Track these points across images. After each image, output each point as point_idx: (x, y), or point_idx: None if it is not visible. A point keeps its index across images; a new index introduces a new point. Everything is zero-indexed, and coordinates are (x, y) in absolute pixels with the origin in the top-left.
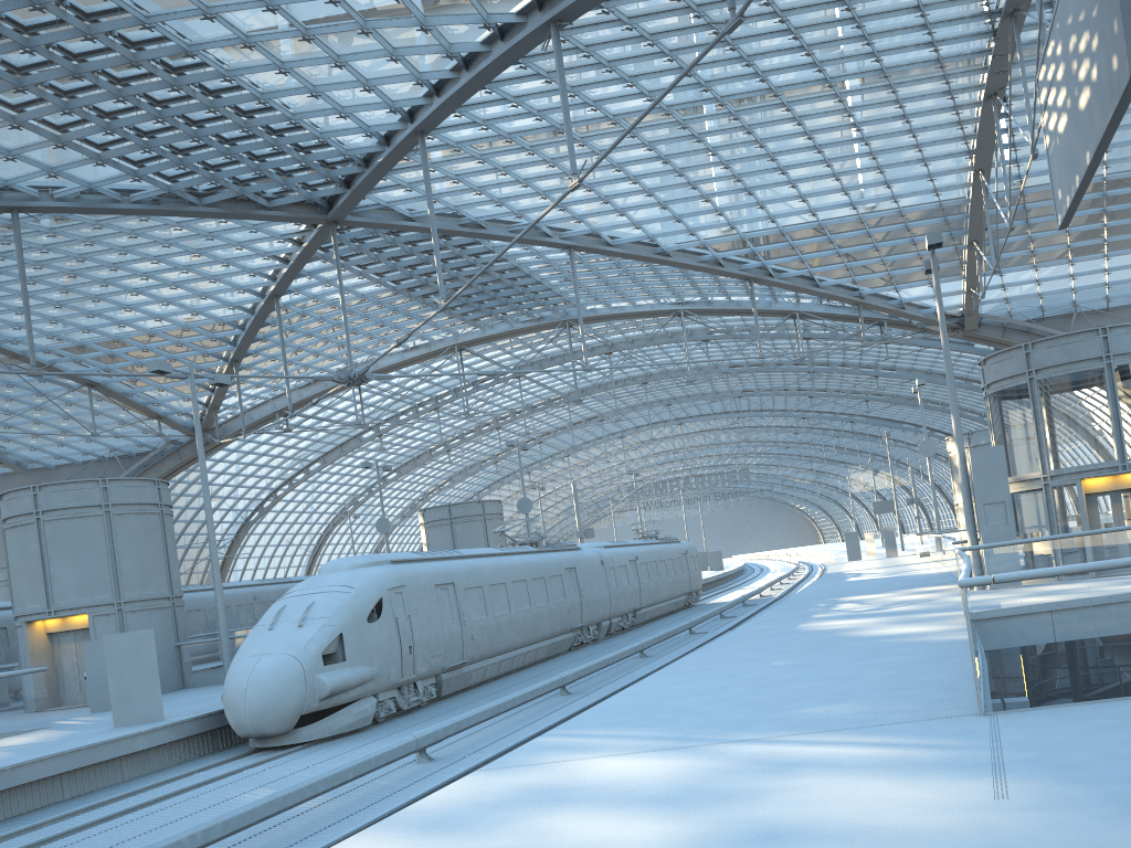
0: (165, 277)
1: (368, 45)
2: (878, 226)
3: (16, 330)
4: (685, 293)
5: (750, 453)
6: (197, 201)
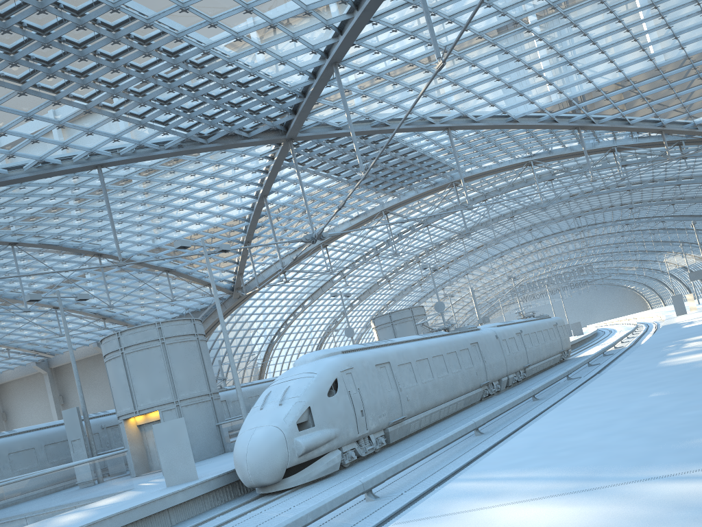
0: (196, 196)
1: (289, 7)
2: (671, 70)
3: (119, 244)
4: (532, 148)
5: (591, 254)
6: (204, 141)
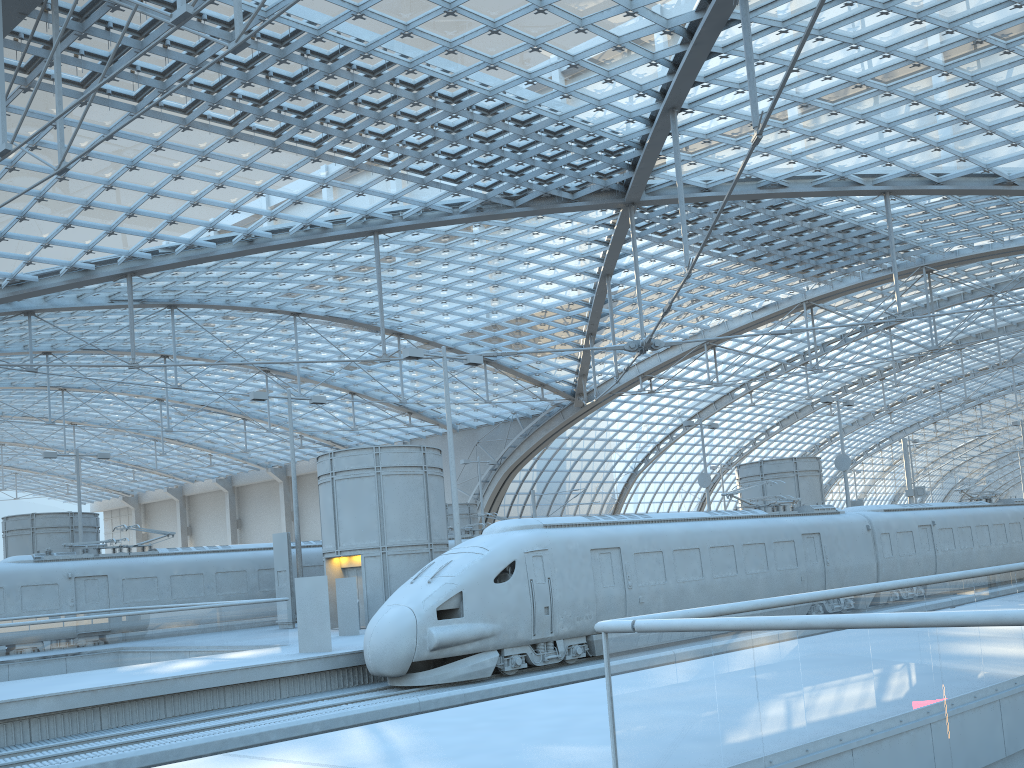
0: (515, 269)
1: (595, 40)
2: None
3: (423, 323)
4: None
5: None
6: (511, 204)
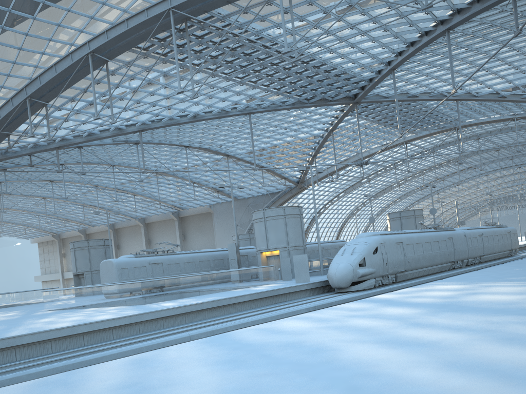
0: (292, 128)
1: (374, 44)
2: None
3: (240, 150)
4: (516, 110)
5: None
6: (307, 102)
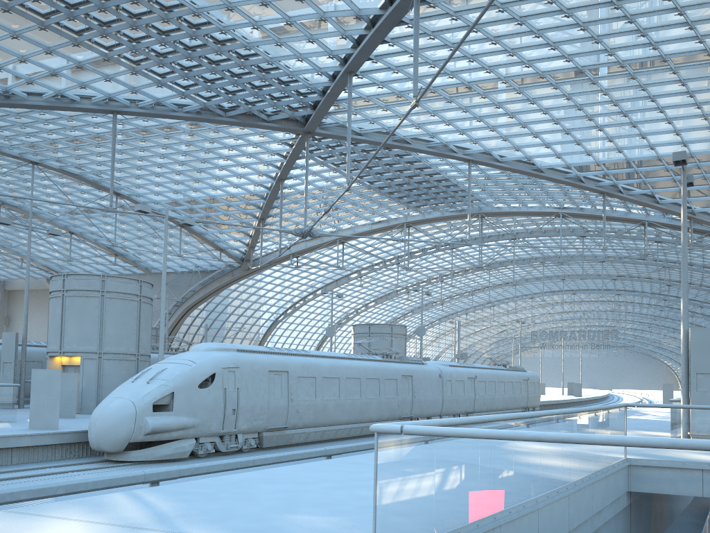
0: (215, 162)
1: (307, 10)
2: (706, 161)
3: (138, 189)
4: (561, 200)
5: (621, 319)
6: (223, 114)
